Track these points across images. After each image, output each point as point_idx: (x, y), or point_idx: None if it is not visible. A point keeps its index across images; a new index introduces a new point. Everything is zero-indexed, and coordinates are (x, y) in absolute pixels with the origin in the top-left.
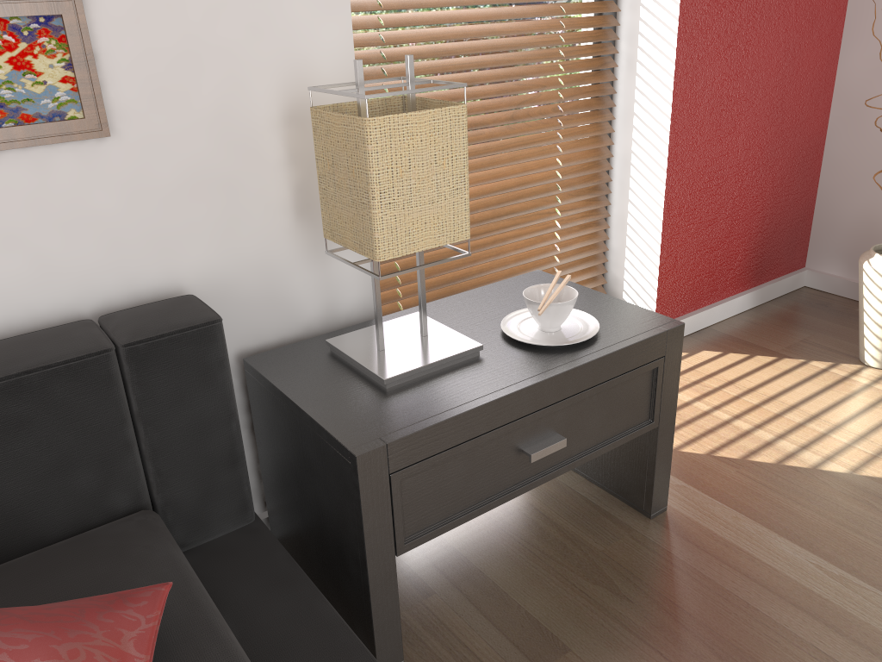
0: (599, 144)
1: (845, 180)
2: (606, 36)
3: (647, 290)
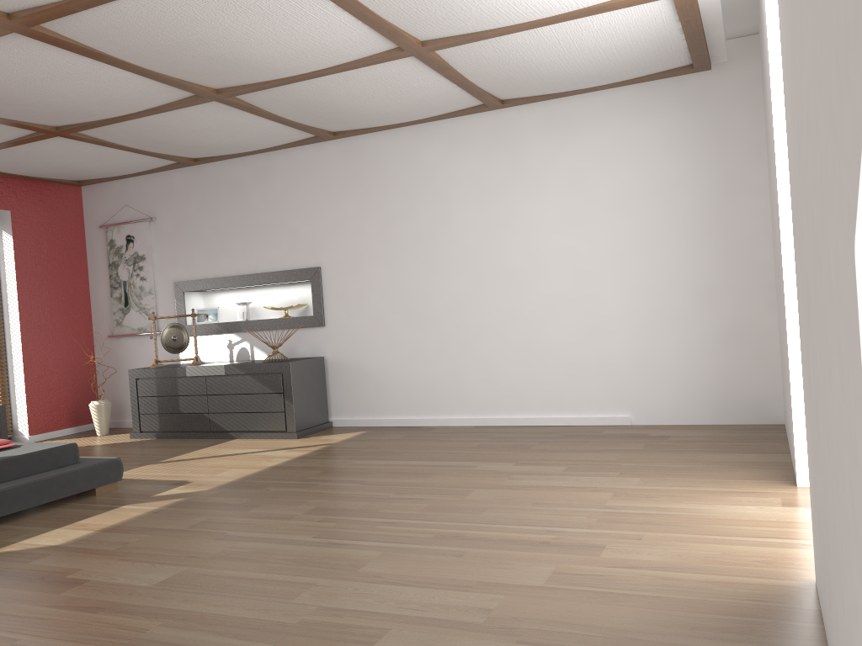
0: (2, 379)
1: (104, 389)
2: (1, 348)
3: (25, 424)
